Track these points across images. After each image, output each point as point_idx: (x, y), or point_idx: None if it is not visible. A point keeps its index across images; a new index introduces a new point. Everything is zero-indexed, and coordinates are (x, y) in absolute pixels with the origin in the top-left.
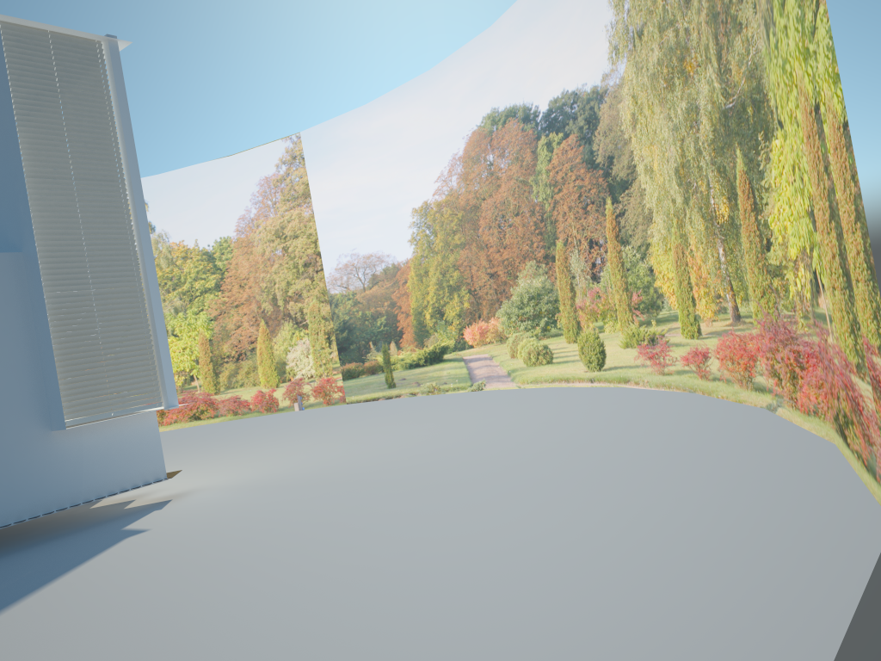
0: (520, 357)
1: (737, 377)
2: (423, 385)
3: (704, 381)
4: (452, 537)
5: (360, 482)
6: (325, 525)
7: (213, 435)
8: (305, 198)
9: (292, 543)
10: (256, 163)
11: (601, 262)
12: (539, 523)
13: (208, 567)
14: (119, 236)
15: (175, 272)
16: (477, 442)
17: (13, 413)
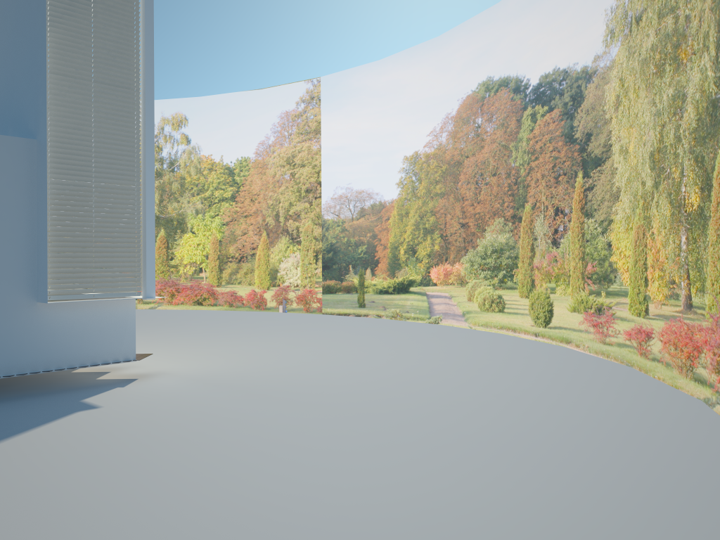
0: (475, 301)
1: (678, 363)
2: (388, 310)
3: (643, 359)
4: (356, 488)
5: (299, 398)
6: (247, 441)
7: (205, 322)
8: (316, 134)
9: (208, 455)
10: (280, 99)
11: (563, 229)
12: (447, 493)
13: (122, 465)
14: (126, 138)
15: (200, 180)
16: (417, 378)
17: (4, 281)
